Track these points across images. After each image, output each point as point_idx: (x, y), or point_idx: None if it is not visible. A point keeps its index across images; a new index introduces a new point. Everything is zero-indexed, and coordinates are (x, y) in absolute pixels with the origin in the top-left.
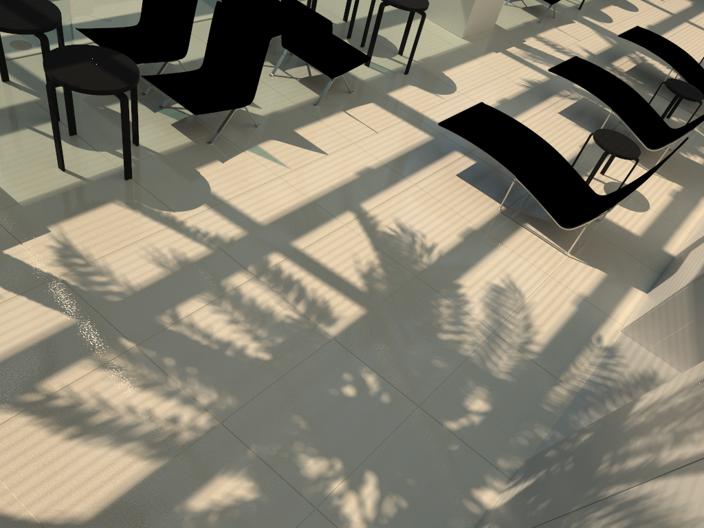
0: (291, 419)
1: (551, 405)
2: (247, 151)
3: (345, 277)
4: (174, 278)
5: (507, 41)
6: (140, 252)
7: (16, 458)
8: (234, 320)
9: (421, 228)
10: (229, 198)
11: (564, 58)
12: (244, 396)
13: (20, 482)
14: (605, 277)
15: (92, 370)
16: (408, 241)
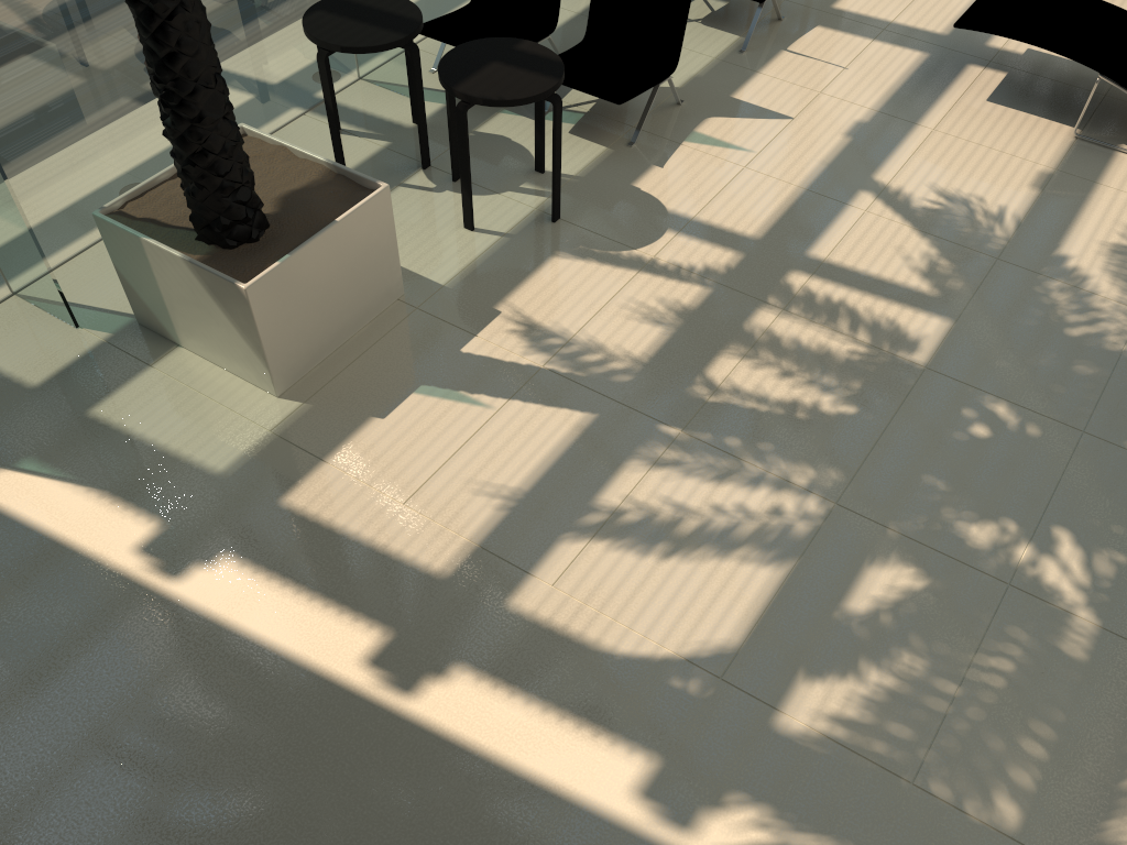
0: (921, 481)
1: None
2: (685, 143)
3: (901, 282)
4: (683, 336)
5: None
6: (623, 312)
7: (617, 592)
8: (786, 372)
9: (973, 190)
10: (695, 213)
11: None
12: (848, 465)
13: (637, 617)
14: None
15: (646, 471)
16: (963, 213)
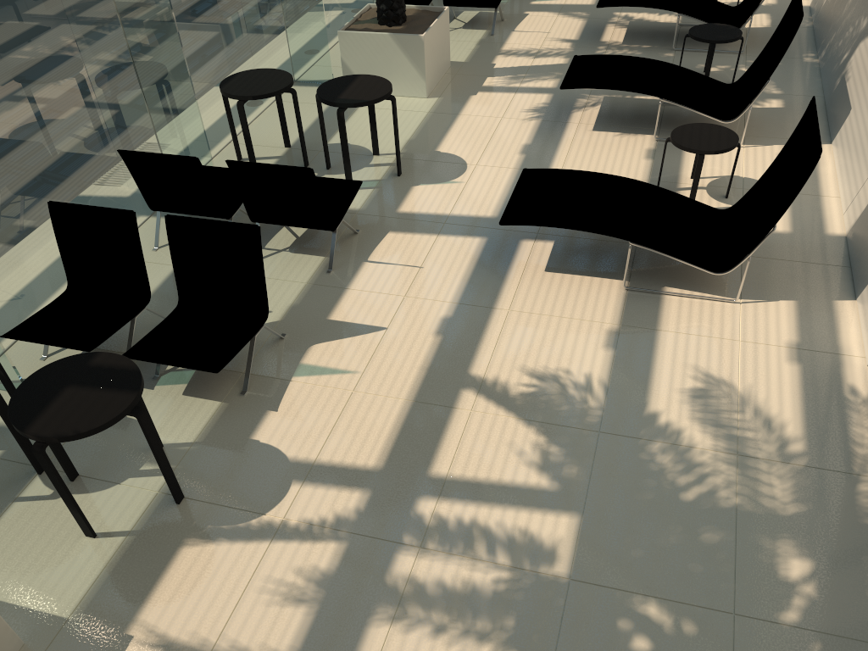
0: None
1: None
2: (294, 378)
3: (522, 482)
4: (328, 610)
5: (476, 75)
6: (262, 598)
7: None
8: (439, 627)
9: (558, 363)
10: (316, 455)
11: (548, 61)
12: None
13: None
14: (797, 306)
15: None
16: (557, 389)
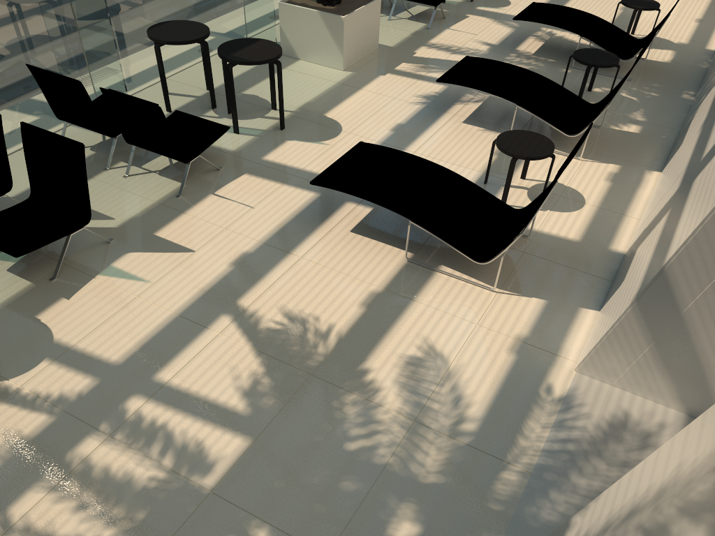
0: None
1: (500, 501)
2: (99, 276)
3: (223, 402)
4: (6, 469)
5: (394, 59)
6: None
7: None
8: (83, 505)
9: (313, 310)
10: (76, 341)
11: (461, 58)
12: None
13: None
14: (545, 305)
15: None
16: (299, 331)
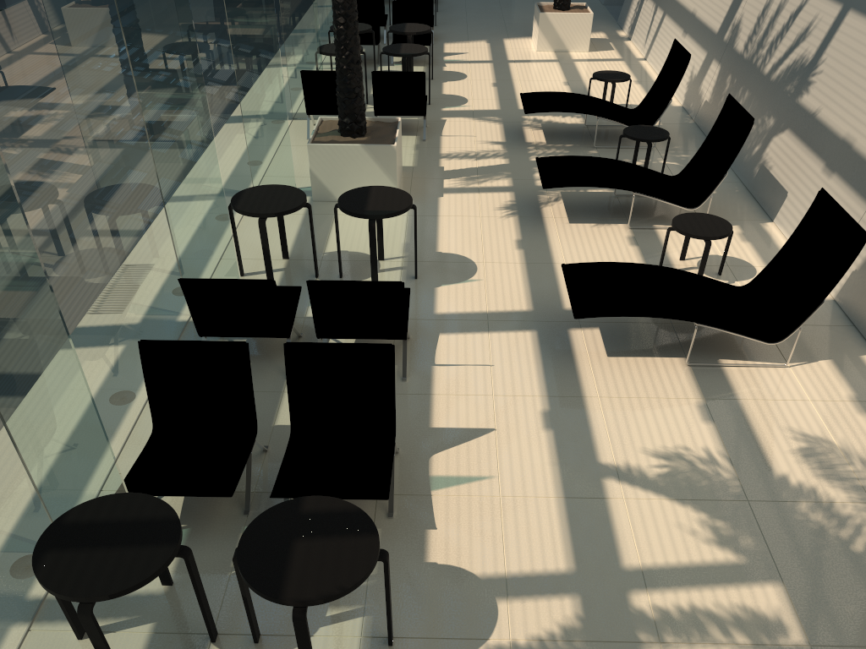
0: None
1: None
2: (433, 491)
3: (712, 560)
4: None
5: (431, 178)
6: None
7: None
8: None
9: (673, 441)
10: (503, 567)
11: (491, 162)
12: None
13: None
14: (835, 364)
15: None
16: (687, 466)
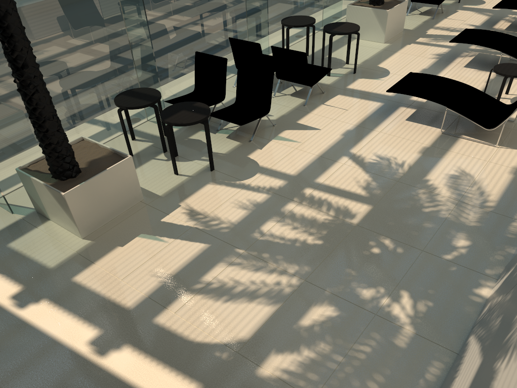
0: (345, 271)
1: (513, 234)
2: (273, 140)
3: (353, 191)
4: (254, 213)
5: (414, 36)
6: (231, 205)
7: (201, 316)
8: (295, 227)
9: (392, 154)
10: (270, 166)
11: (457, 34)
12: (313, 264)
13: (207, 326)
14: None
15: (225, 267)
16: (386, 163)
